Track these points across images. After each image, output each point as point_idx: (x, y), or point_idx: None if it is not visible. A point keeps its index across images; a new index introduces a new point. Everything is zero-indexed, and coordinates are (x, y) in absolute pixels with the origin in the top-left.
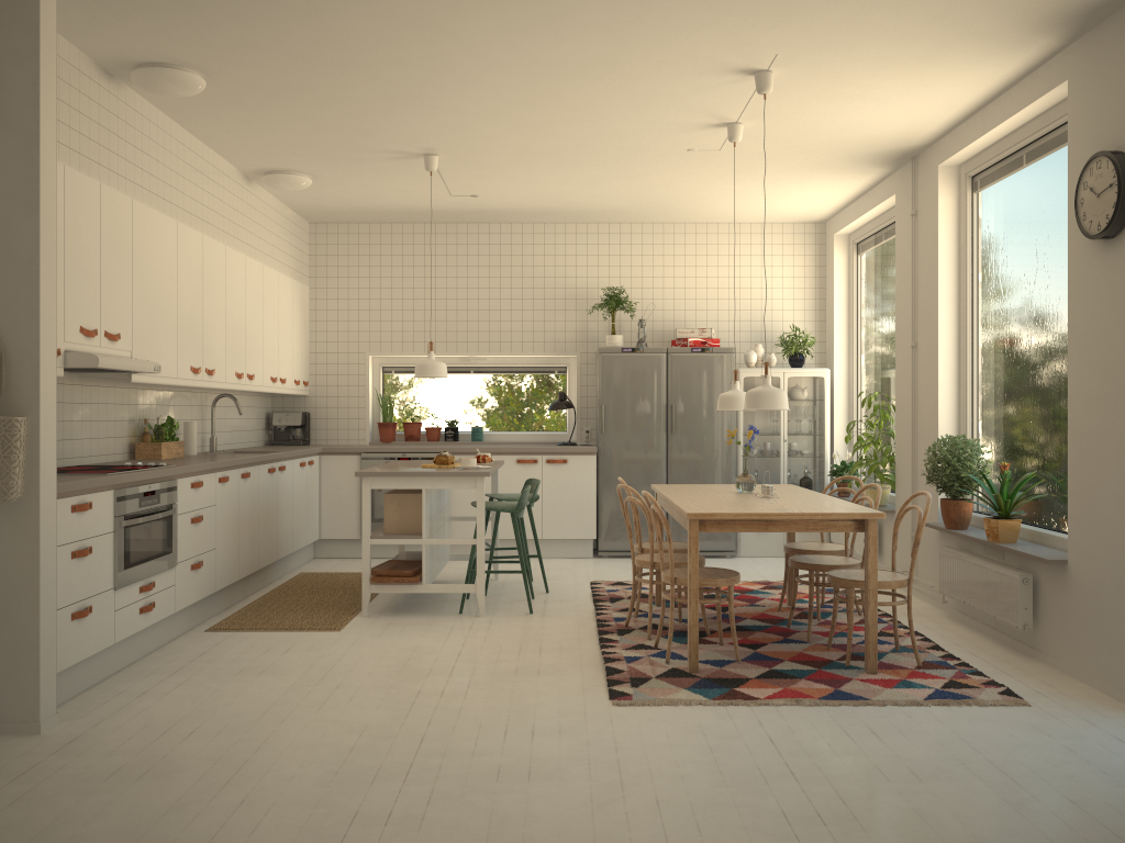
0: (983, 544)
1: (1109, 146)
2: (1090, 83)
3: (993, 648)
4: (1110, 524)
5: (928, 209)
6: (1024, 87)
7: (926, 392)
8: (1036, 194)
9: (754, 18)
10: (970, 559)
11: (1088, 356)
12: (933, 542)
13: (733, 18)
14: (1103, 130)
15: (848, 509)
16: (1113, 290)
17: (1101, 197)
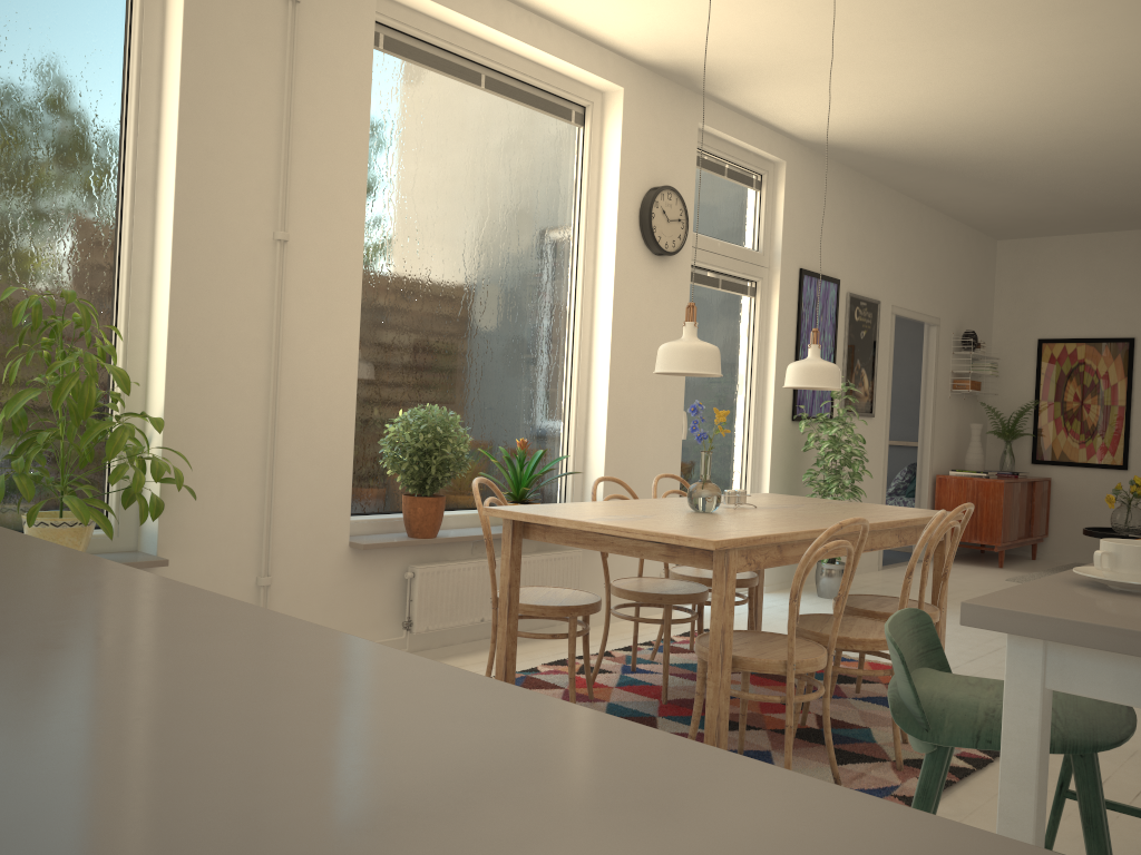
0: (474, 543)
1: (659, 181)
2: (646, 115)
3: (546, 644)
4: (645, 481)
5: (342, 25)
6: (570, 41)
7: (318, 330)
8: (504, 137)
9: (946, 11)
10: (498, 561)
11: (632, 343)
12: (331, 577)
13: (967, 6)
14: (656, 164)
15: (776, 496)
16: (657, 297)
17: (676, 225)
